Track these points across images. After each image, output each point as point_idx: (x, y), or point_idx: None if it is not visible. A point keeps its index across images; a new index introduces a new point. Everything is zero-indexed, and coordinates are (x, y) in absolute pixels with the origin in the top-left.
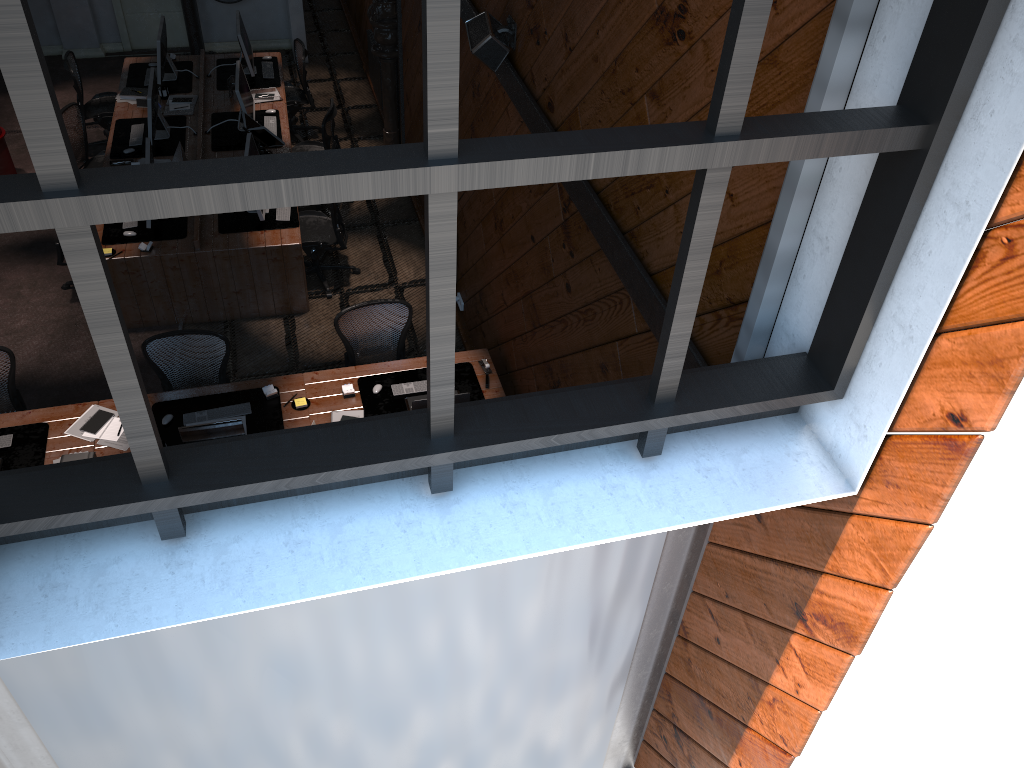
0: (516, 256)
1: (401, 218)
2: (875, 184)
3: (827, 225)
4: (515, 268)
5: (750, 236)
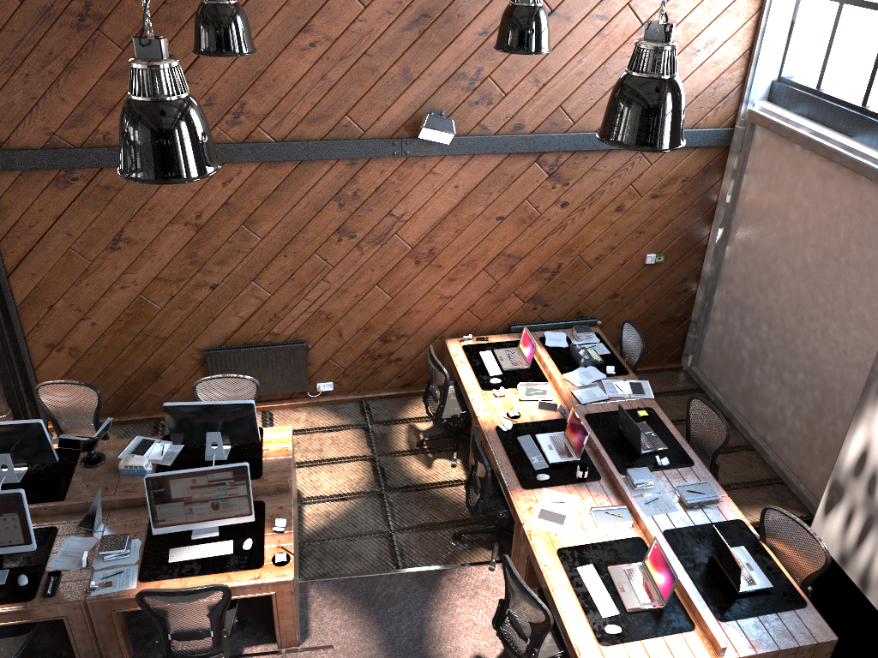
0: (468, 250)
1: (151, 431)
2: (799, 12)
3: (772, 38)
4: (468, 259)
5: (730, 68)
